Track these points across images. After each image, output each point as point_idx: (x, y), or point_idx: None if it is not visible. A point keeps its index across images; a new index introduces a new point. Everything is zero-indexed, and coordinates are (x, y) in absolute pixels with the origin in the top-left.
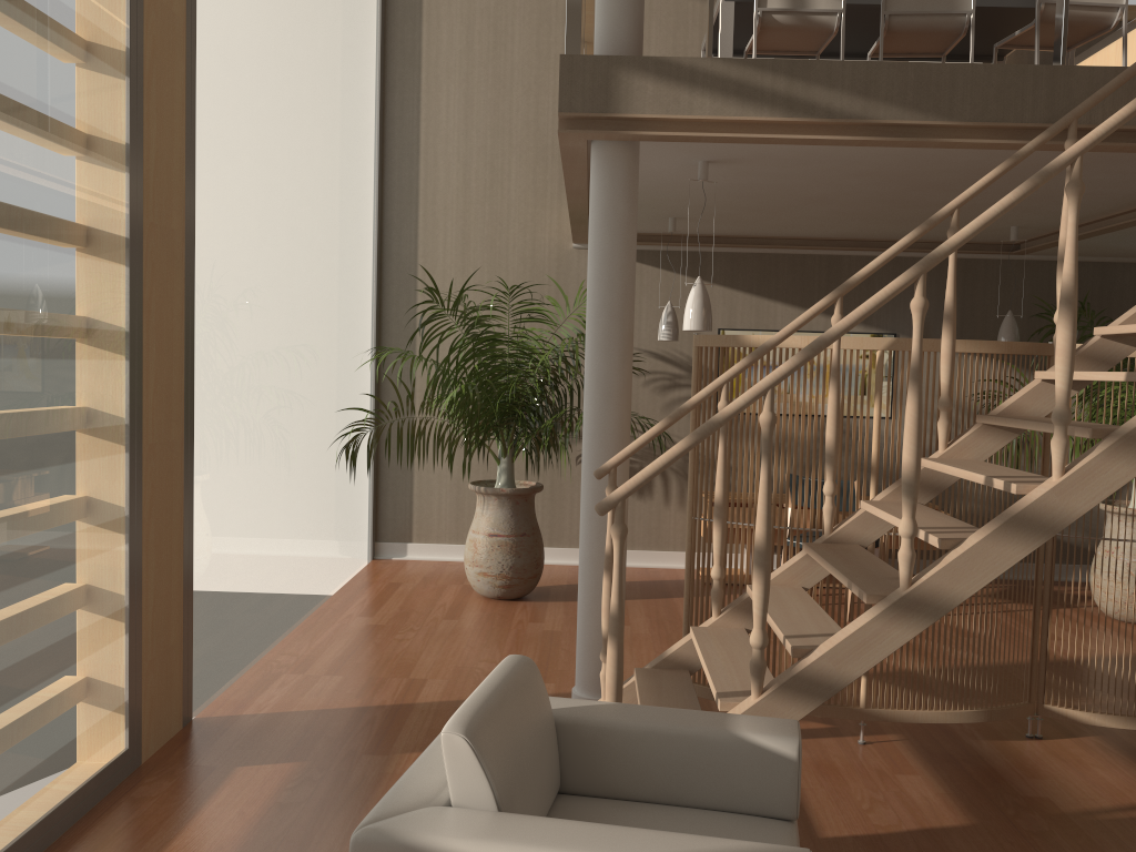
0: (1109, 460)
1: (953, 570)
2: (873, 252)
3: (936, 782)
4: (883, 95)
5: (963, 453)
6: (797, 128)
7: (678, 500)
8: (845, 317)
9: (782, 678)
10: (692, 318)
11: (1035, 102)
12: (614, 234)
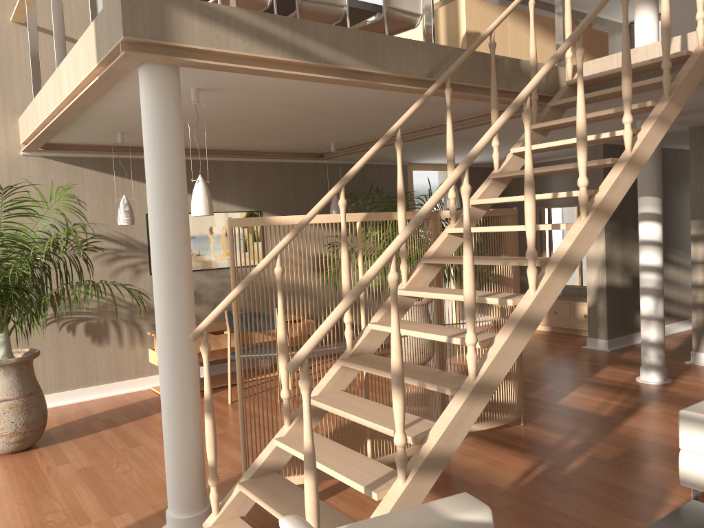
0: (555, 278)
1: (497, 361)
2: (242, 158)
3: (433, 495)
4: (348, 50)
5: (417, 283)
6: (296, 67)
7: (129, 342)
8: (431, 199)
9: (416, 462)
10: (201, 207)
11: (424, 64)
12: (171, 141)
